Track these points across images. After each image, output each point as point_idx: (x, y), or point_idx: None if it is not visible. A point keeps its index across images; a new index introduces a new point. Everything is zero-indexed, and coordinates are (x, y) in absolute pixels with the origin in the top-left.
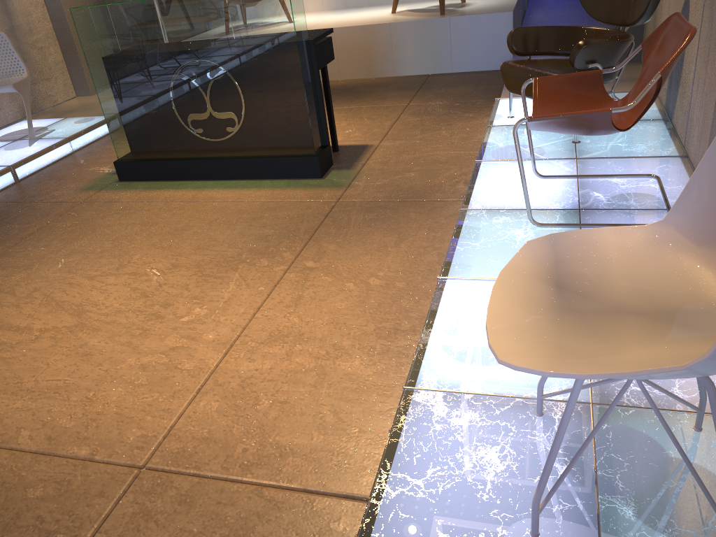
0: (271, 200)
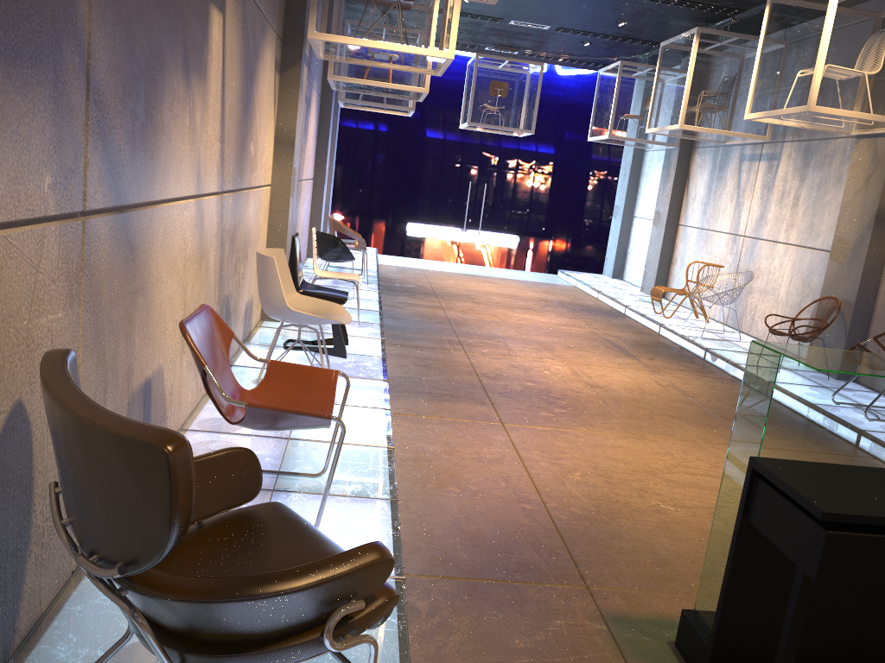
0: (689, 595)
